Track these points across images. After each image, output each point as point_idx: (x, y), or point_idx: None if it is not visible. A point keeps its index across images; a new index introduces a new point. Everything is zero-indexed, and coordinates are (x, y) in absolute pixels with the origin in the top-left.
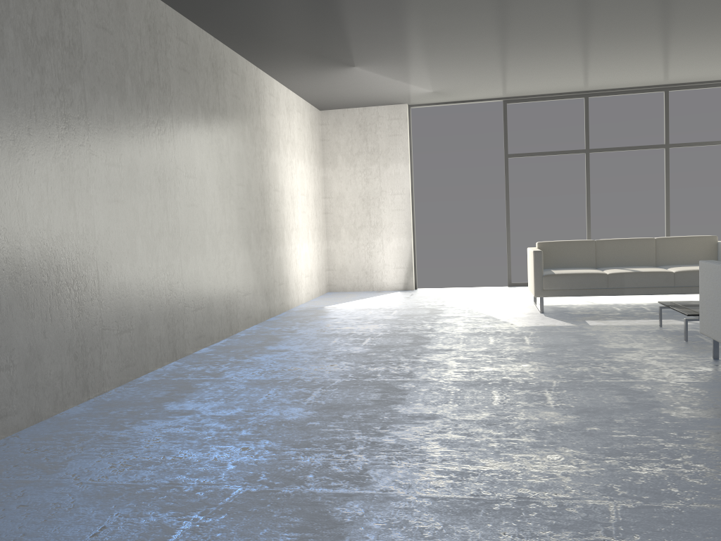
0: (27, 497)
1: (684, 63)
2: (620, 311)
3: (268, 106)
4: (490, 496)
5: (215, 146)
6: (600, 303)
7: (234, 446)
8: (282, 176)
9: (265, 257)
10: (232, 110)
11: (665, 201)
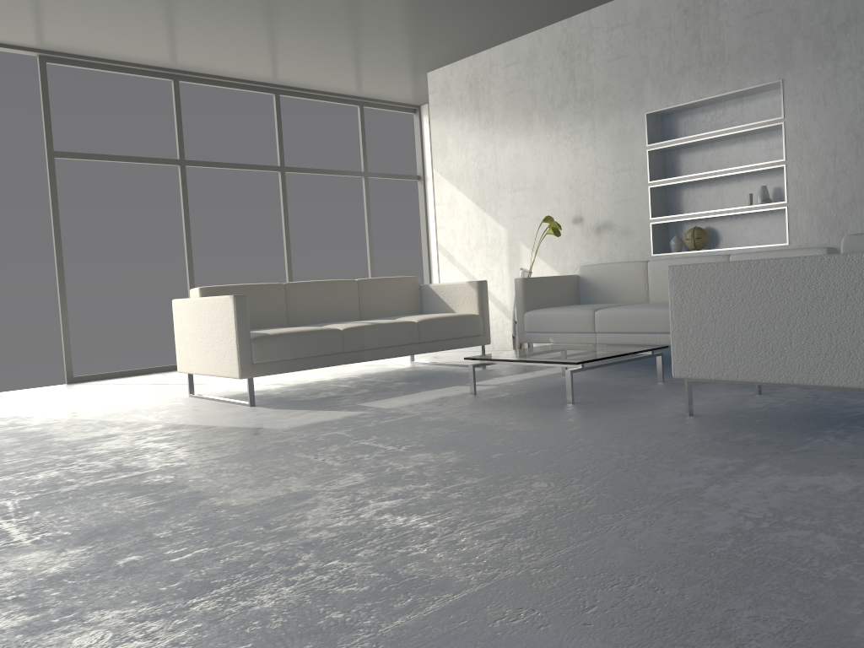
0: None
1: (334, 49)
2: (359, 387)
3: None
4: None
5: None
6: (297, 384)
7: None
8: None
9: None
10: None
11: (286, 244)
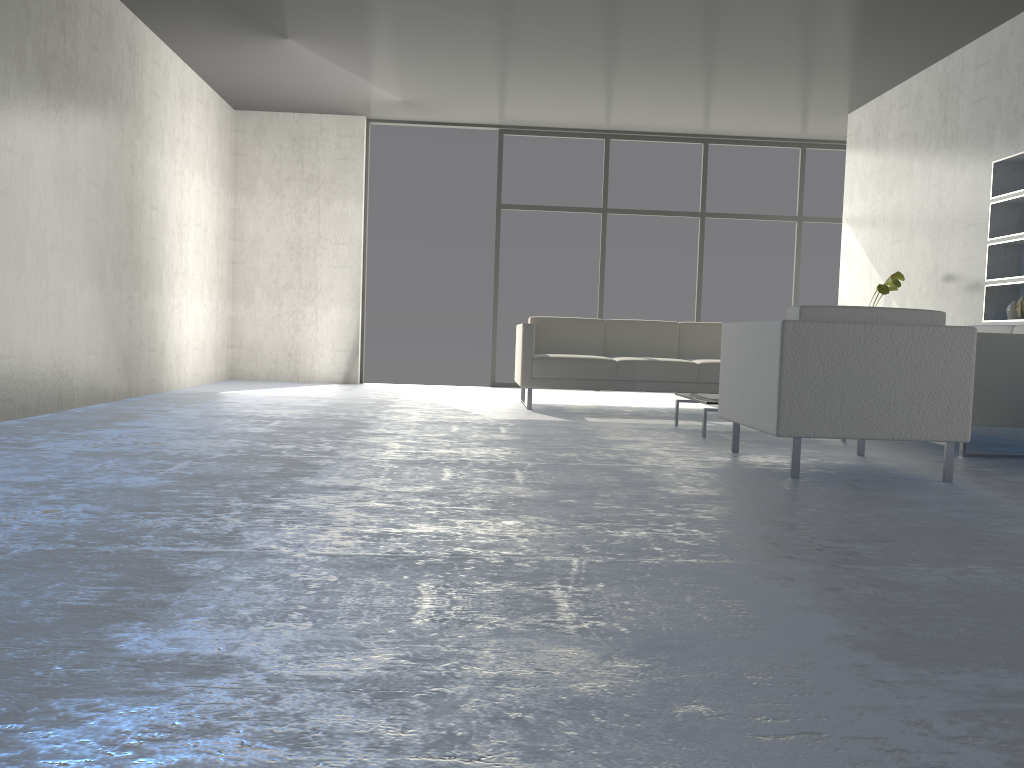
0: None
1: (727, 104)
2: (630, 412)
3: (150, 78)
4: (414, 553)
5: (52, 113)
6: (607, 405)
7: (30, 509)
8: (166, 189)
9: (127, 304)
10: (86, 66)
11: (697, 287)
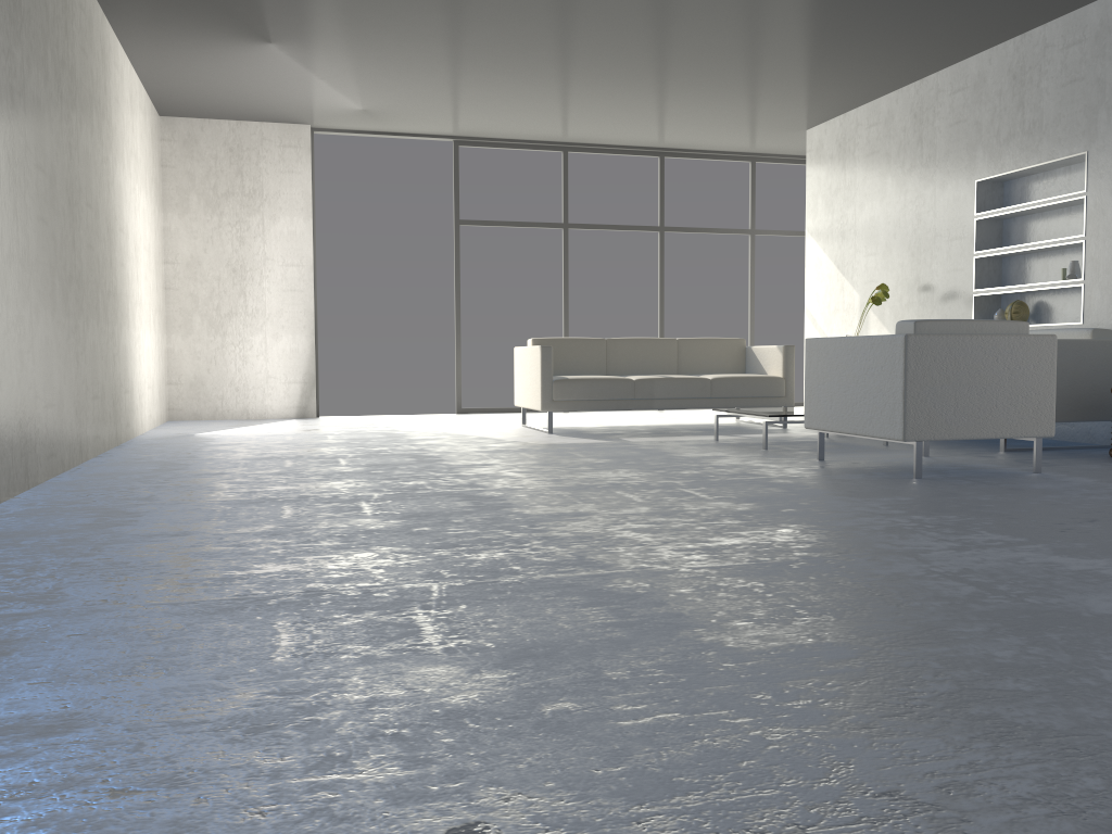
0: (64, 627)
1: (697, 119)
2: (648, 431)
3: (114, 83)
4: (772, 560)
5: (64, 127)
6: (612, 425)
7: (338, 555)
8: (127, 209)
9: (112, 340)
10: (80, 72)
11: (659, 302)
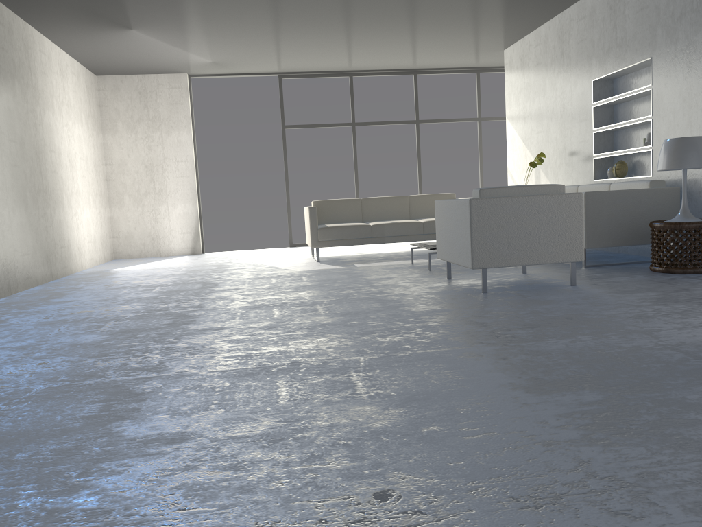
0: None
1: (426, 50)
2: (383, 257)
3: (39, 63)
4: (269, 364)
5: None
6: (367, 253)
7: (29, 363)
8: (59, 137)
9: (43, 218)
10: None
11: (418, 169)
